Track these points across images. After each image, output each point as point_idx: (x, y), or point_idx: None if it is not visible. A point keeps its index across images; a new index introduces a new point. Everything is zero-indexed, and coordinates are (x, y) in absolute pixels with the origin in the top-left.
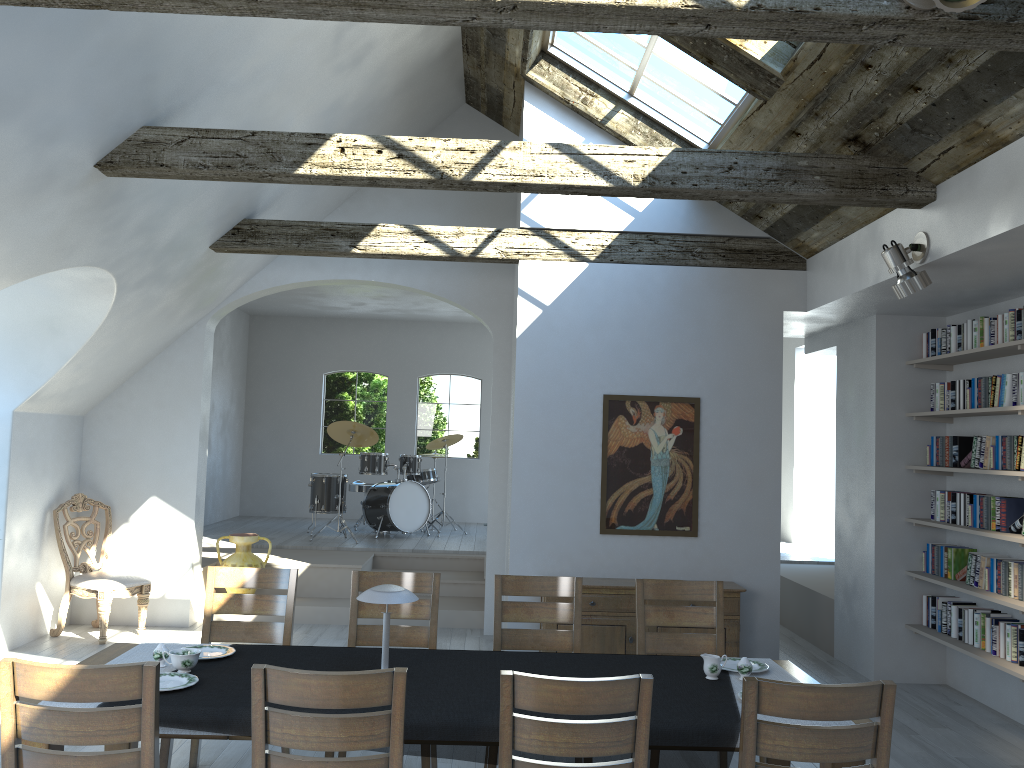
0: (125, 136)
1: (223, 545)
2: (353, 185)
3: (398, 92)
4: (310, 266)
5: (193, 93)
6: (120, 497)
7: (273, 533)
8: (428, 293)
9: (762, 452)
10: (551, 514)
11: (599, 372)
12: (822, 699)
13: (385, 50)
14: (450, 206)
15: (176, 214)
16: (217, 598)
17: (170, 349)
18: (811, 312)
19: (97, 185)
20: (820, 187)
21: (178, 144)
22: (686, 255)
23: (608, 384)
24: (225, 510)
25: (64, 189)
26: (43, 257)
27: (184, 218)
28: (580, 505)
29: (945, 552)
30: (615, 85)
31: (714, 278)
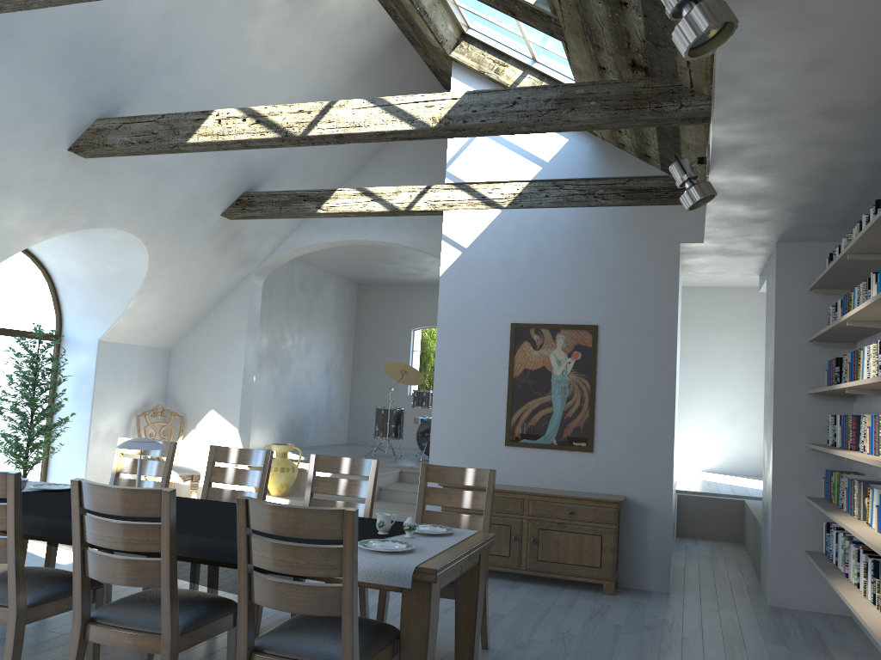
0: (84, 127)
1: (293, 457)
2: (235, 149)
3: (355, 83)
4: (324, 231)
5: (131, 92)
6: (191, 410)
7: (346, 453)
8: (413, 248)
9: (657, 376)
10: (464, 427)
11: (508, 304)
12: (288, 517)
13: (317, 48)
14: (430, 175)
15: (170, 188)
16: (121, 461)
17: (227, 299)
18: (709, 243)
19: (79, 165)
20: (596, 111)
21: (117, 129)
22: (588, 197)
23: (515, 314)
24: (330, 437)
25: (50, 168)
26: (60, 220)
27: (180, 191)
28: (489, 420)
29: (832, 476)
30: (521, 54)
31: (613, 216)
